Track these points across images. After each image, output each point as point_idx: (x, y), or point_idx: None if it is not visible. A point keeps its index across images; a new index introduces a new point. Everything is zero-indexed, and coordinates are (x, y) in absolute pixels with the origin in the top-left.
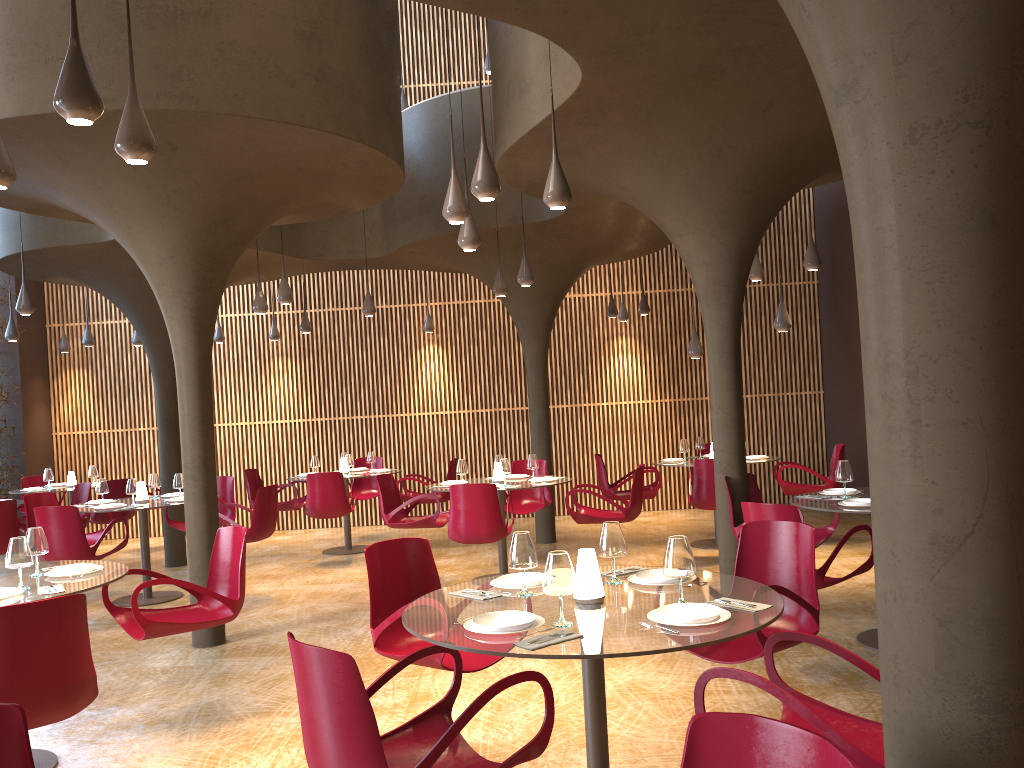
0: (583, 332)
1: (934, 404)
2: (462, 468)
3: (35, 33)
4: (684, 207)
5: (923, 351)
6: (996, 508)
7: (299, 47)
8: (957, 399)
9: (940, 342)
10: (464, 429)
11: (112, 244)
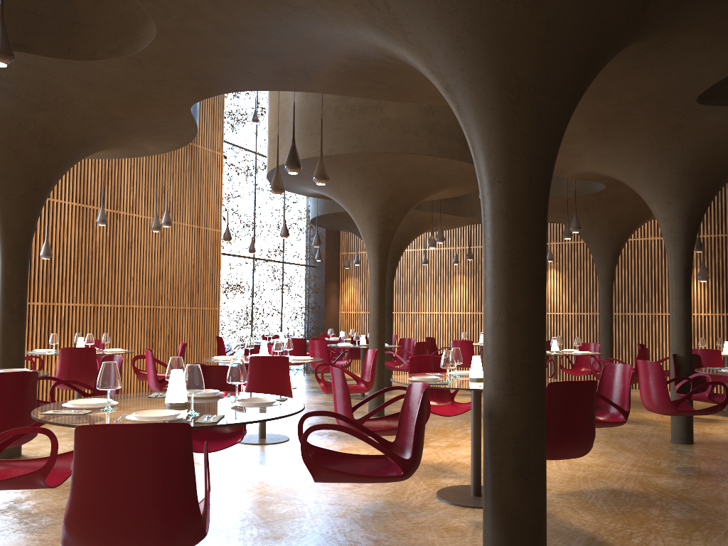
0: (659, 263)
1: (488, 279)
2: None
3: (307, 123)
4: (648, 185)
5: (487, 260)
6: (503, 316)
7: (421, 115)
8: (493, 277)
9: (490, 257)
10: (571, 325)
11: None
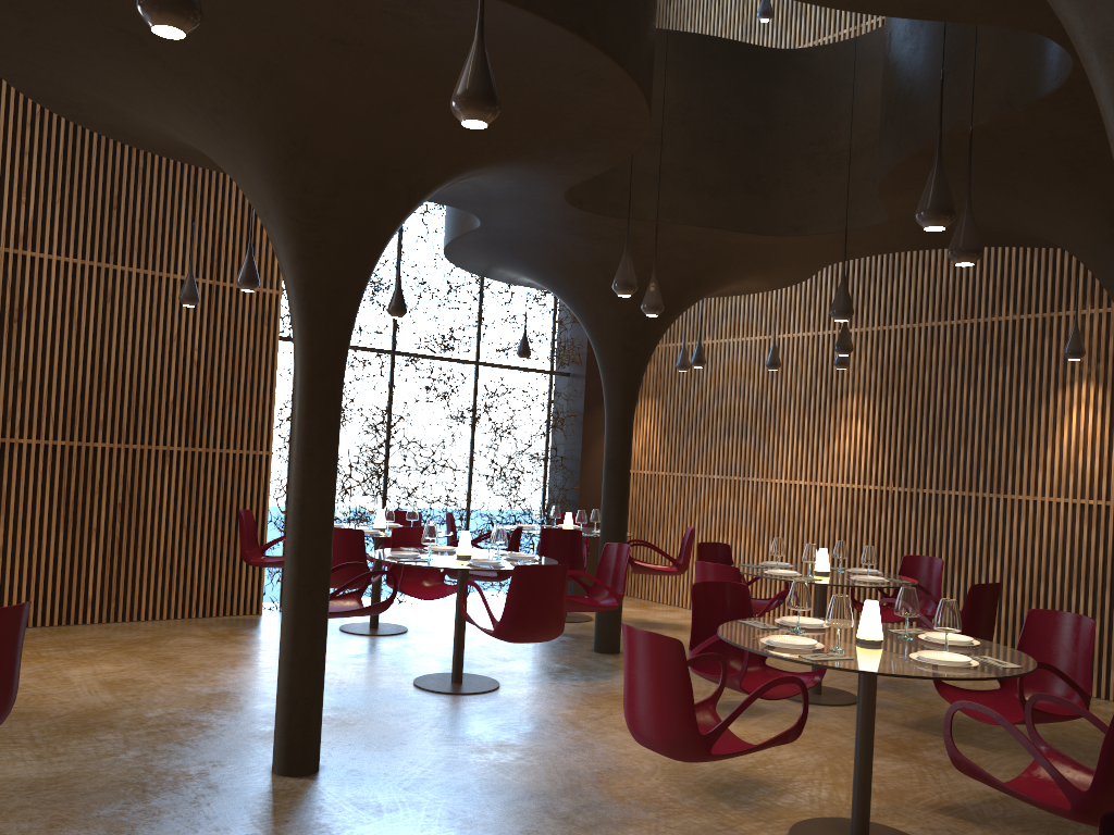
0: None
1: None
2: (793, 598)
3: None
4: None
5: None
6: None
7: None
8: None
9: None
10: None
11: (494, 230)
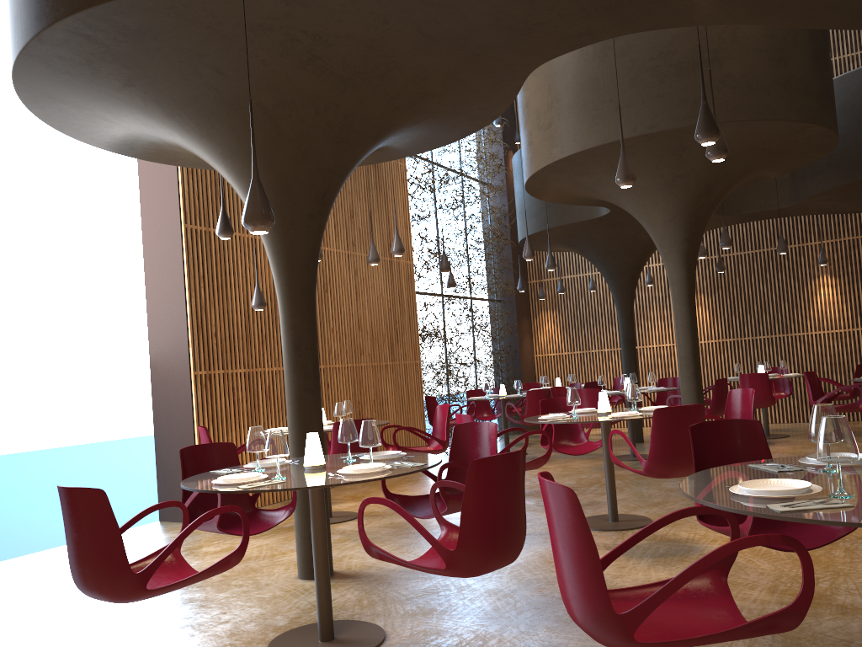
0: None
1: None
2: None
3: (609, 94)
4: None
5: None
6: None
7: (771, 67)
8: None
9: None
10: (858, 344)
11: (599, 219)
